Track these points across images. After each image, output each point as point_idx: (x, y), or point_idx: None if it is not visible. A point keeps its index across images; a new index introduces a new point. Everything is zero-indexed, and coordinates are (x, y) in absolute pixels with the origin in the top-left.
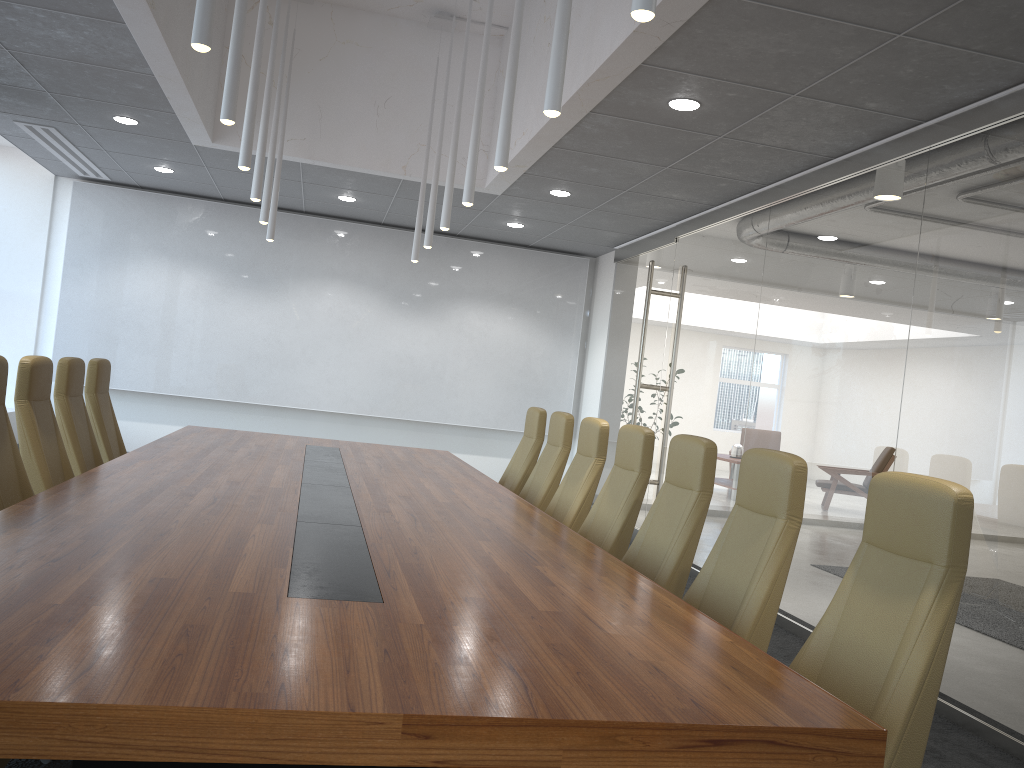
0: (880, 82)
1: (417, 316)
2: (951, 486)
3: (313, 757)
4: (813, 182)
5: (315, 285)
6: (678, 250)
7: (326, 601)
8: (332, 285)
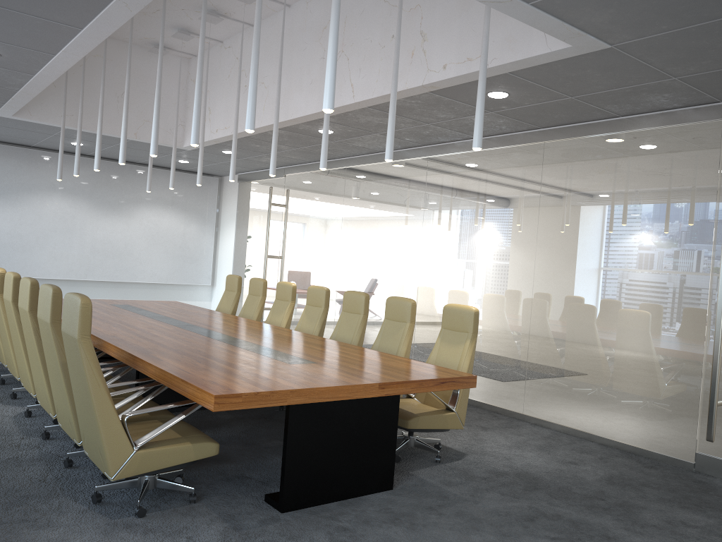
0: (414, 134)
1: (113, 215)
2: (472, 308)
3: (360, 396)
4: (370, 161)
5: (43, 196)
6: (286, 182)
7: (303, 364)
8: (55, 196)
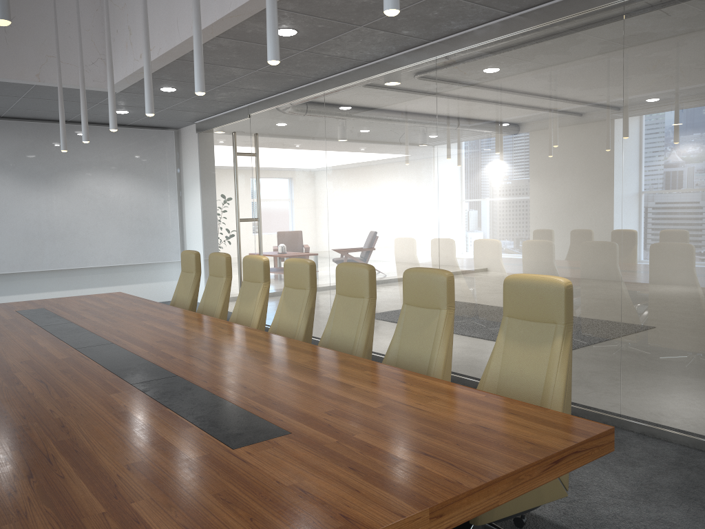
0: (416, 19)
1: (47, 188)
2: (561, 279)
3: None
4: (355, 78)
5: None
6: (252, 123)
7: (260, 444)
8: None
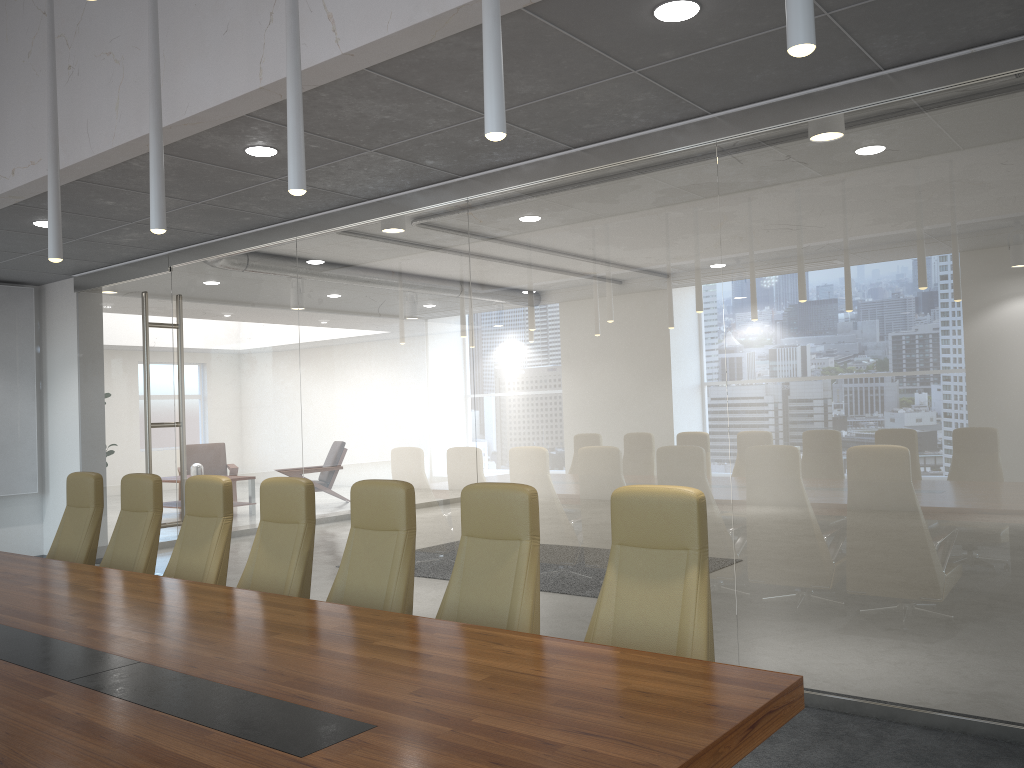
0: (448, 146)
1: None
2: (691, 490)
3: None
4: (347, 220)
5: None
6: (175, 280)
7: (339, 745)
8: None
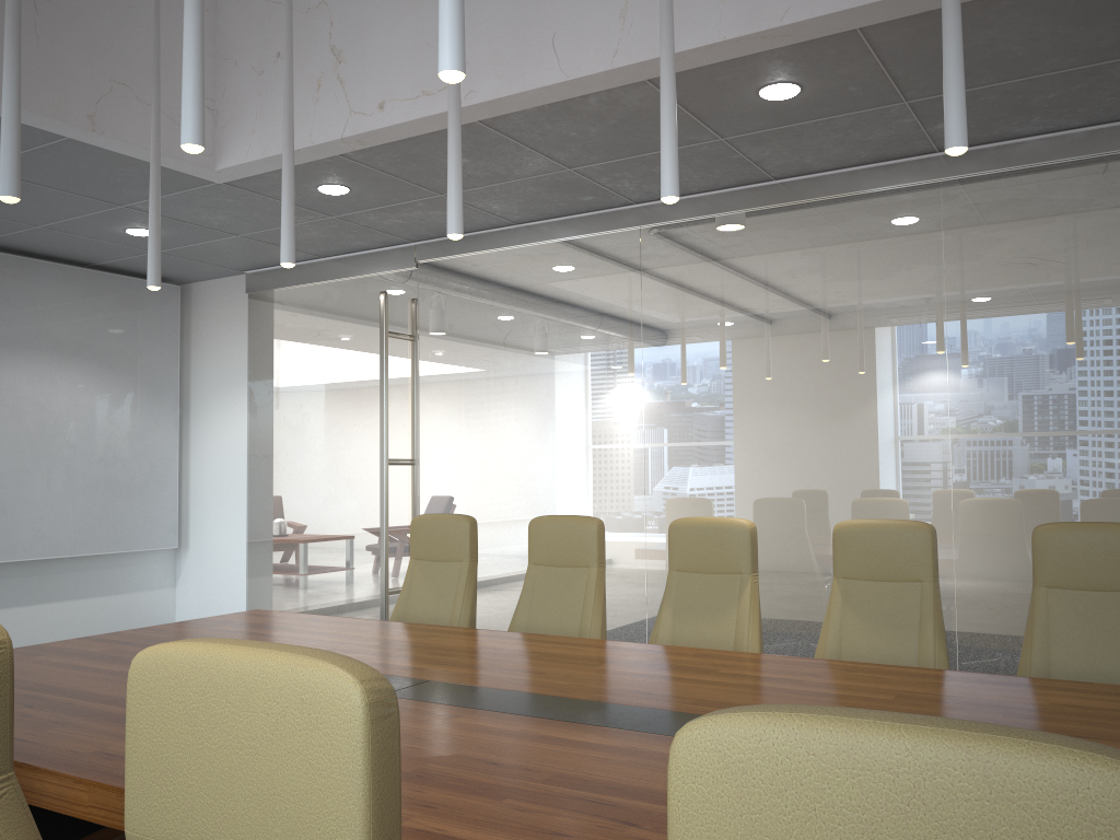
0: (1002, 103)
1: None
2: None
3: None
4: (733, 205)
5: None
6: (425, 278)
7: None
8: None
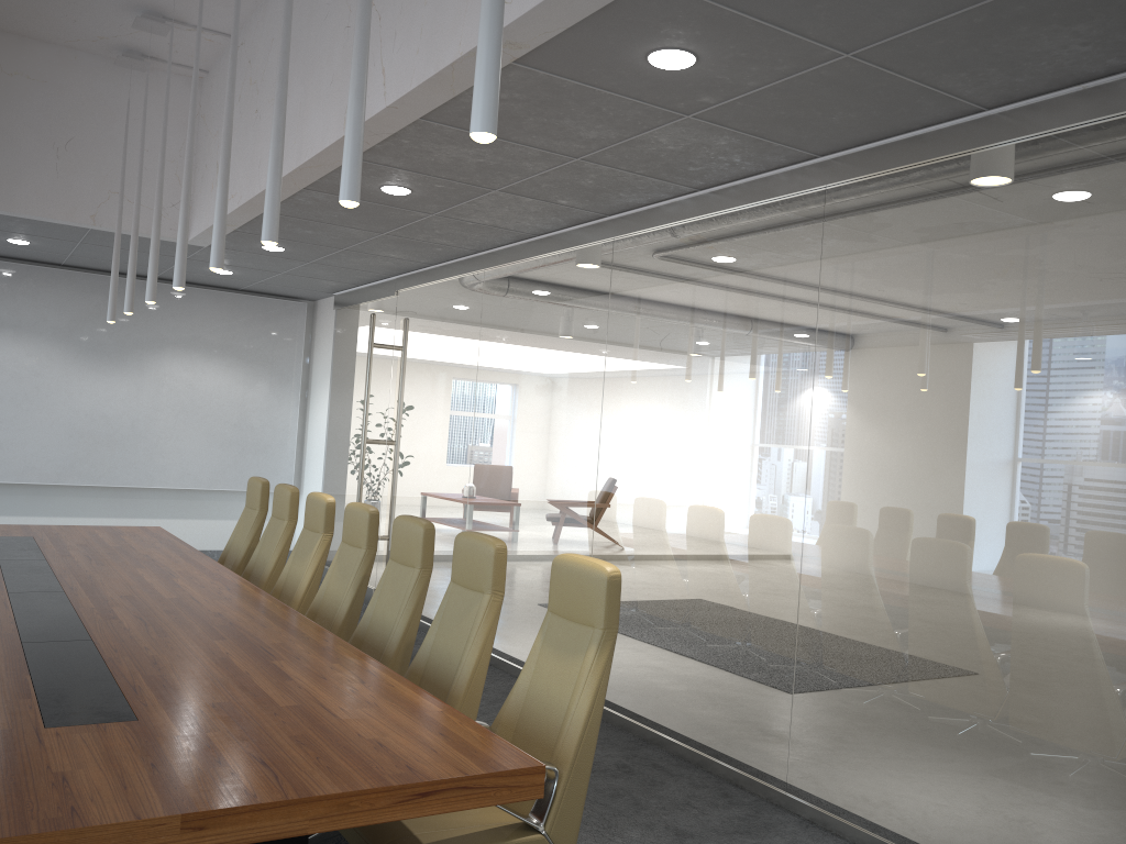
0: (567, 187)
1: (111, 369)
2: (606, 566)
3: None
4: (521, 255)
5: None
6: (399, 304)
7: (84, 726)
8: (1, 336)
